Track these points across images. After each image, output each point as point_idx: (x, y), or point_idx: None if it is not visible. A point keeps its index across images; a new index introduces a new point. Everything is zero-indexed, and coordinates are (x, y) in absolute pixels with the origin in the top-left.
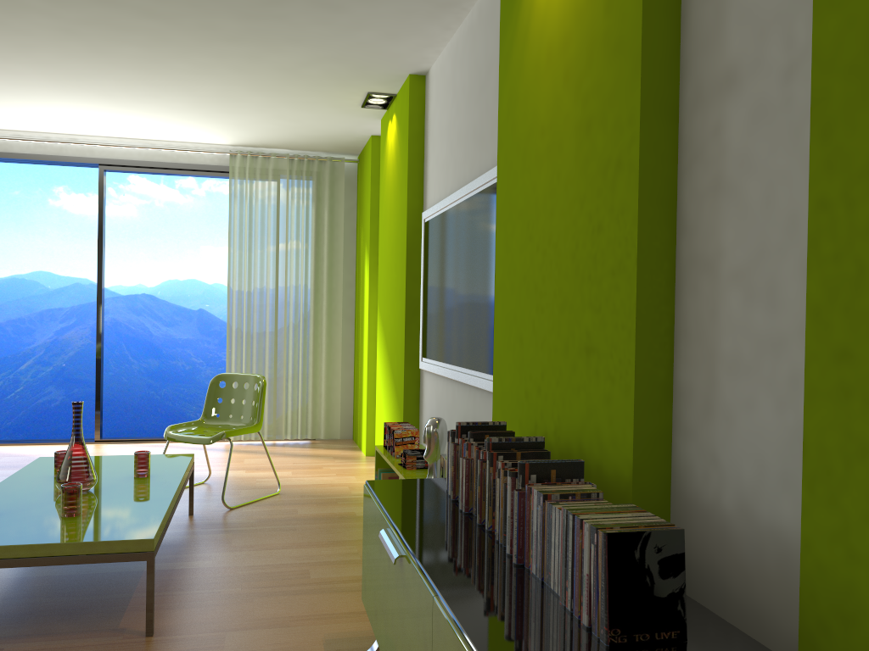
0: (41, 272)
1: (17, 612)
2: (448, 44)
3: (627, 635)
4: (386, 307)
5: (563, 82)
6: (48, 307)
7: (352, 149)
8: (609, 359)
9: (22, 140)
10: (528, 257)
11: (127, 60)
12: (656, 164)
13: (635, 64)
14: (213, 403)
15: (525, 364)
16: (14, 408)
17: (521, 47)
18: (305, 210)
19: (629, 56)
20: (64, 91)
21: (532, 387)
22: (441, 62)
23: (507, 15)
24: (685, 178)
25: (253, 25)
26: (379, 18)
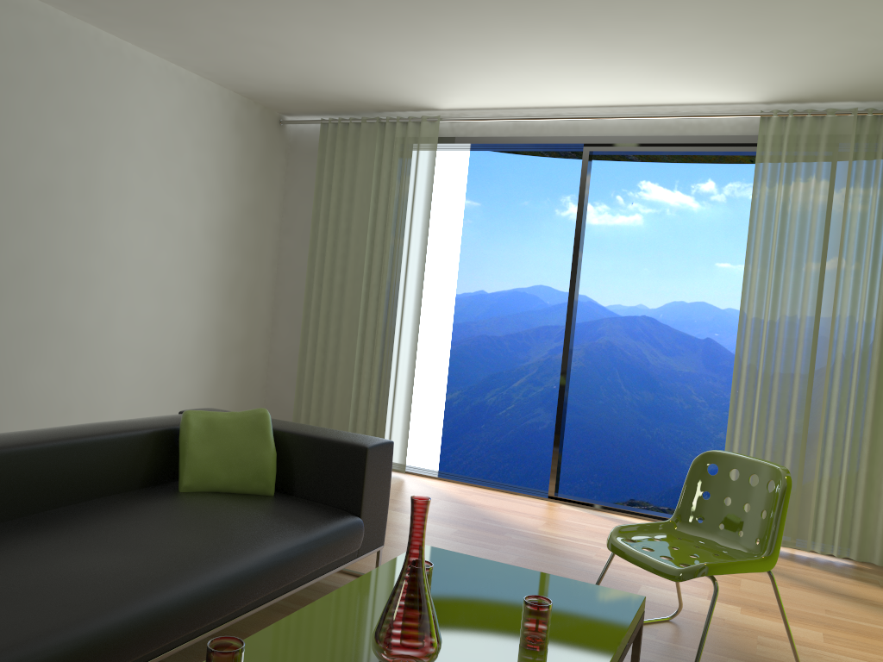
0: (541, 286)
1: None
2: None
3: None
4: None
5: None
6: (545, 323)
7: None
8: None
9: (499, 119)
10: None
11: None
12: None
13: None
14: (694, 497)
15: None
16: (503, 425)
17: None
18: (877, 196)
19: None
20: (530, 28)
21: None
22: None
23: None
24: None
25: None
26: None
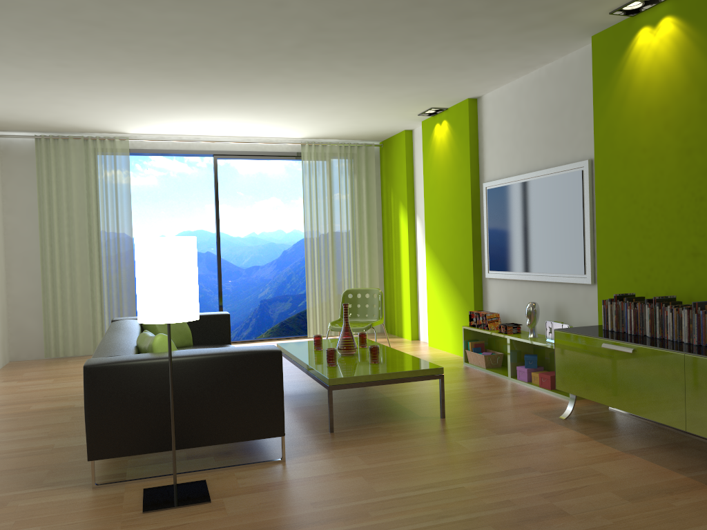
0: None
1: (356, 415)
2: (508, 84)
3: None
4: (440, 242)
5: (663, 128)
6: None
7: (381, 138)
8: None
9: (167, 140)
10: (632, 211)
11: (300, 95)
12: None
13: None
14: None
15: (633, 265)
16: None
17: (618, 105)
18: (350, 180)
19: None
20: (234, 112)
21: (641, 276)
22: (500, 93)
23: (600, 85)
24: None
25: (403, 77)
26: (481, 73)
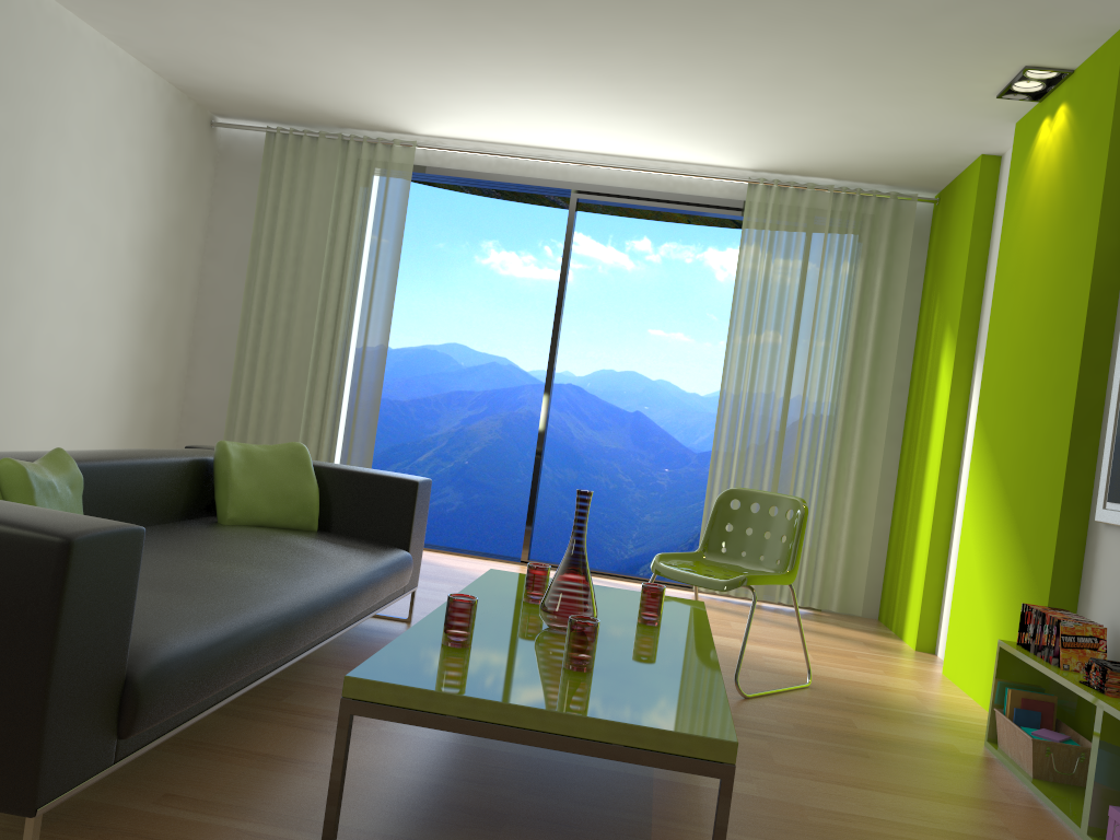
0: (455, 345)
1: (483, 808)
2: None
3: None
4: (1005, 416)
5: None
6: (458, 388)
7: (934, 181)
8: None
9: (484, 154)
10: None
11: (669, 12)
12: None
13: None
14: (718, 530)
15: None
16: None
17: None
18: (847, 269)
19: None
20: (562, 72)
21: None
22: None
23: None
24: None
25: None
26: None
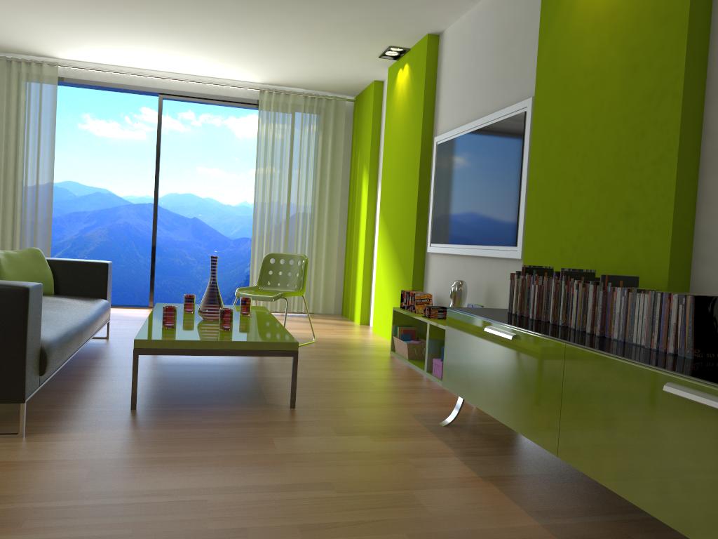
0: (70, 182)
1: (191, 393)
2: (468, 12)
3: (703, 353)
4: (391, 209)
5: (609, 40)
6: (75, 210)
7: (353, 91)
8: (648, 218)
9: (103, 71)
10: (567, 159)
11: (221, 12)
12: (692, 93)
13: (682, 29)
14: (265, 274)
15: (561, 231)
16: None
17: (565, 16)
18: (314, 137)
19: (676, 24)
20: (158, 34)
21: (568, 246)
22: (459, 25)
23: None
24: (711, 102)
25: None
26: None
